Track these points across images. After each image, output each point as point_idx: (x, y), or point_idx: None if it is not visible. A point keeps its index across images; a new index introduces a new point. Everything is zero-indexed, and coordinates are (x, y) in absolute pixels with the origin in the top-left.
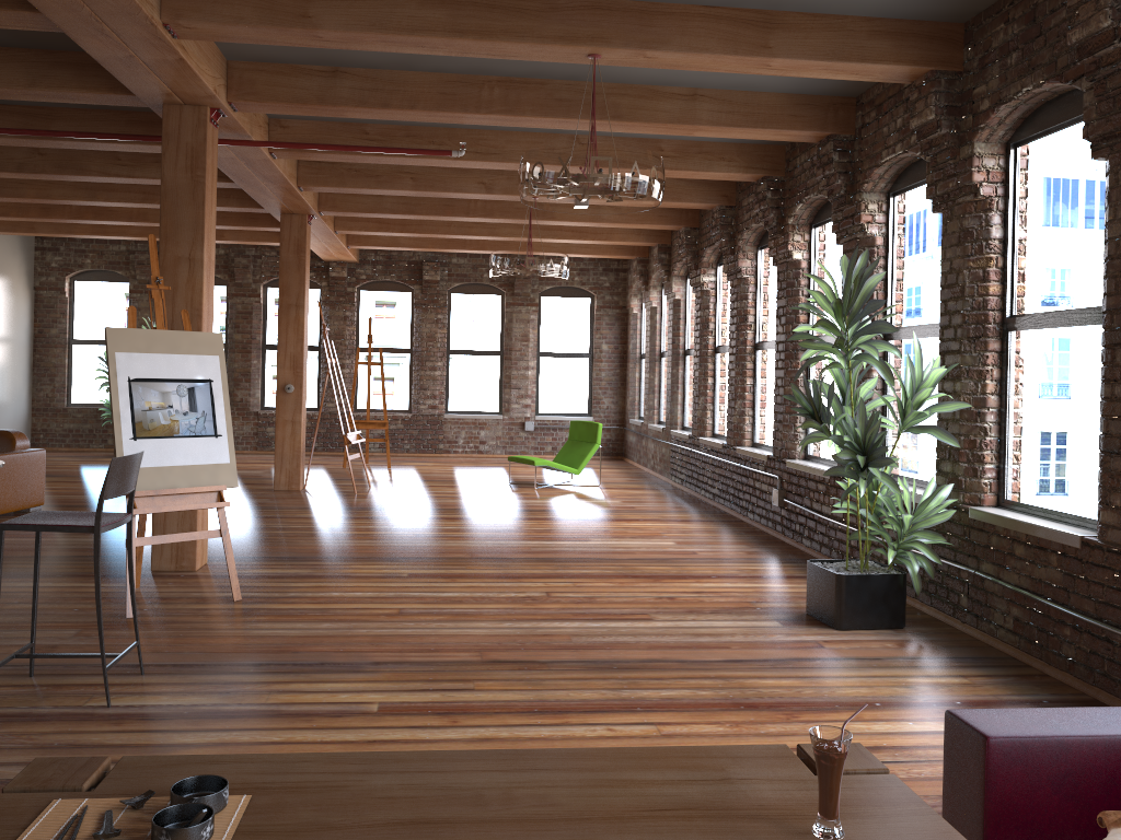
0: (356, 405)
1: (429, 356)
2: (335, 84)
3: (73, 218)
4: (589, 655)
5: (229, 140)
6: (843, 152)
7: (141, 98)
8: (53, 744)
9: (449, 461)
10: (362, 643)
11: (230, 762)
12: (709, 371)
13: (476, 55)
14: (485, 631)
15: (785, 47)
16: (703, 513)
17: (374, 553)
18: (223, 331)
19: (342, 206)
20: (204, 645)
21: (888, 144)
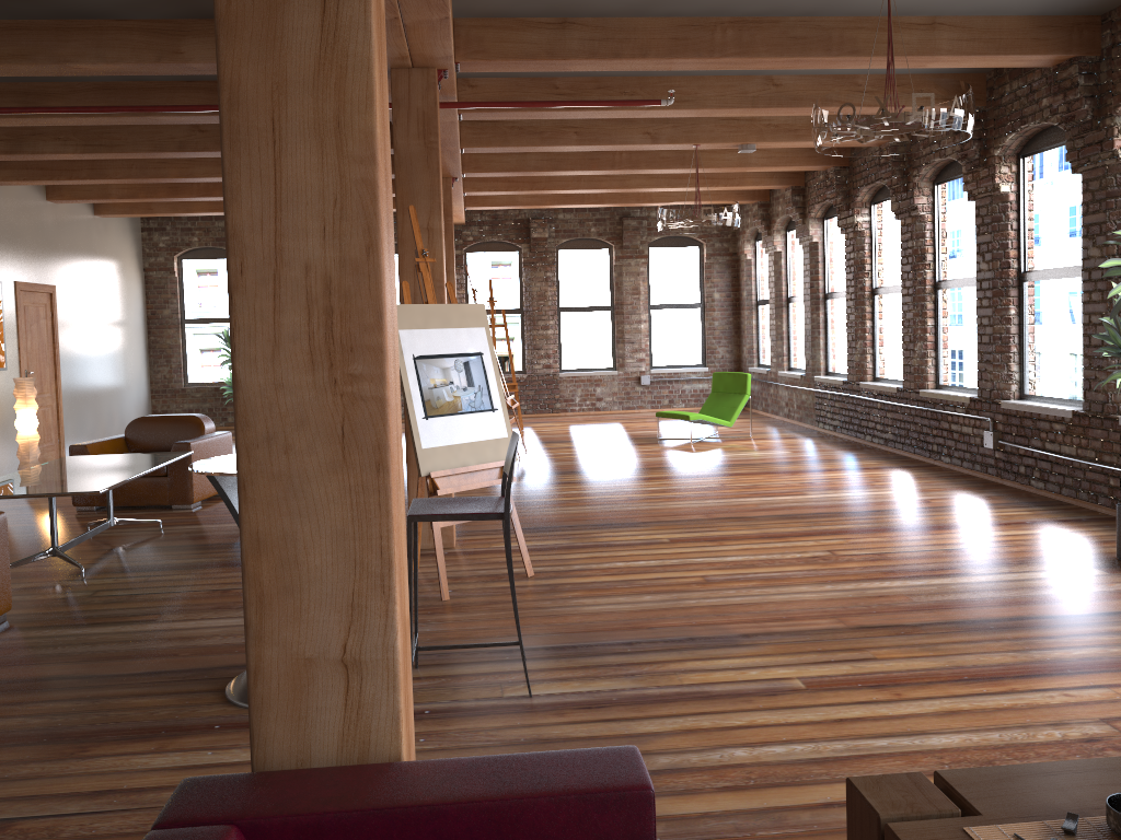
0: None
1: (541, 315)
2: (564, 36)
3: (202, 195)
4: (950, 616)
5: None
6: (1089, 75)
7: None
8: (519, 740)
9: (572, 419)
10: (707, 615)
11: (1062, 773)
12: (867, 314)
13: None
14: (815, 596)
15: None
16: (886, 459)
17: (610, 520)
18: None
19: (485, 166)
20: (551, 626)
21: None
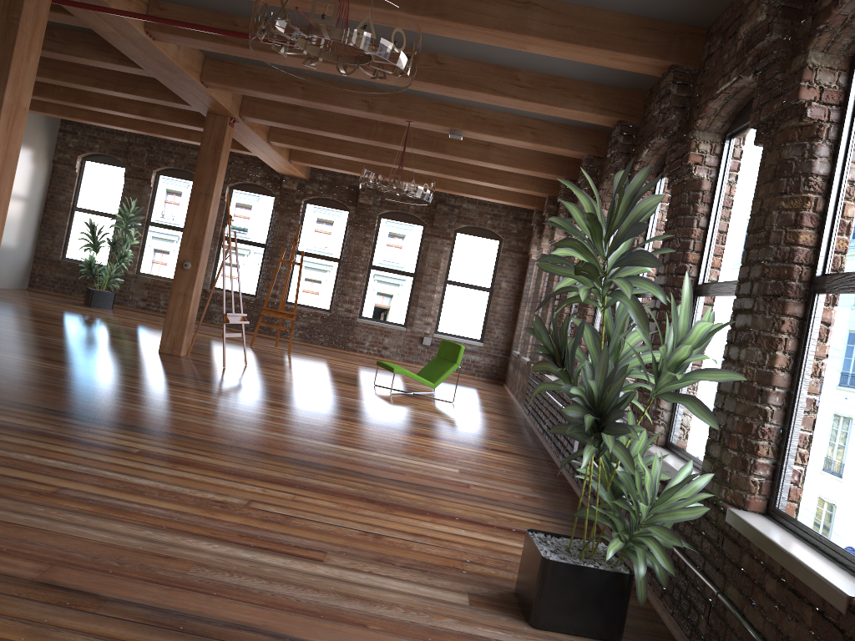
0: (287, 298)
1: (353, 267)
2: None
3: (59, 99)
4: (175, 600)
5: (87, 4)
6: (683, 86)
7: None
8: None
9: (349, 358)
10: None
11: None
12: (565, 314)
13: None
14: (106, 537)
15: None
16: (522, 446)
17: (144, 423)
18: None
19: (259, 113)
20: None
21: (725, 72)
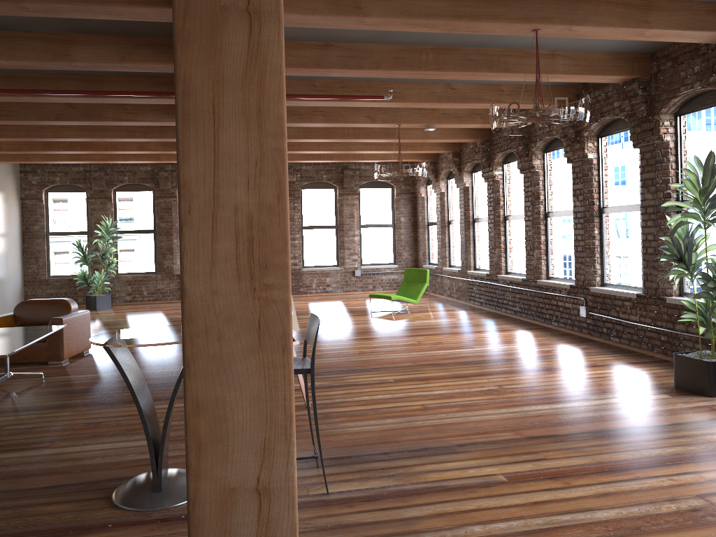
0: None
1: (290, 231)
2: (326, 54)
3: (67, 150)
4: (585, 428)
5: None
6: (644, 89)
7: None
8: (327, 526)
9: (311, 299)
10: (431, 432)
11: None
12: (502, 232)
13: (458, 31)
14: (497, 416)
15: (657, 22)
16: (517, 324)
17: (352, 367)
18: (152, 222)
19: None
20: (330, 442)
21: (686, 83)
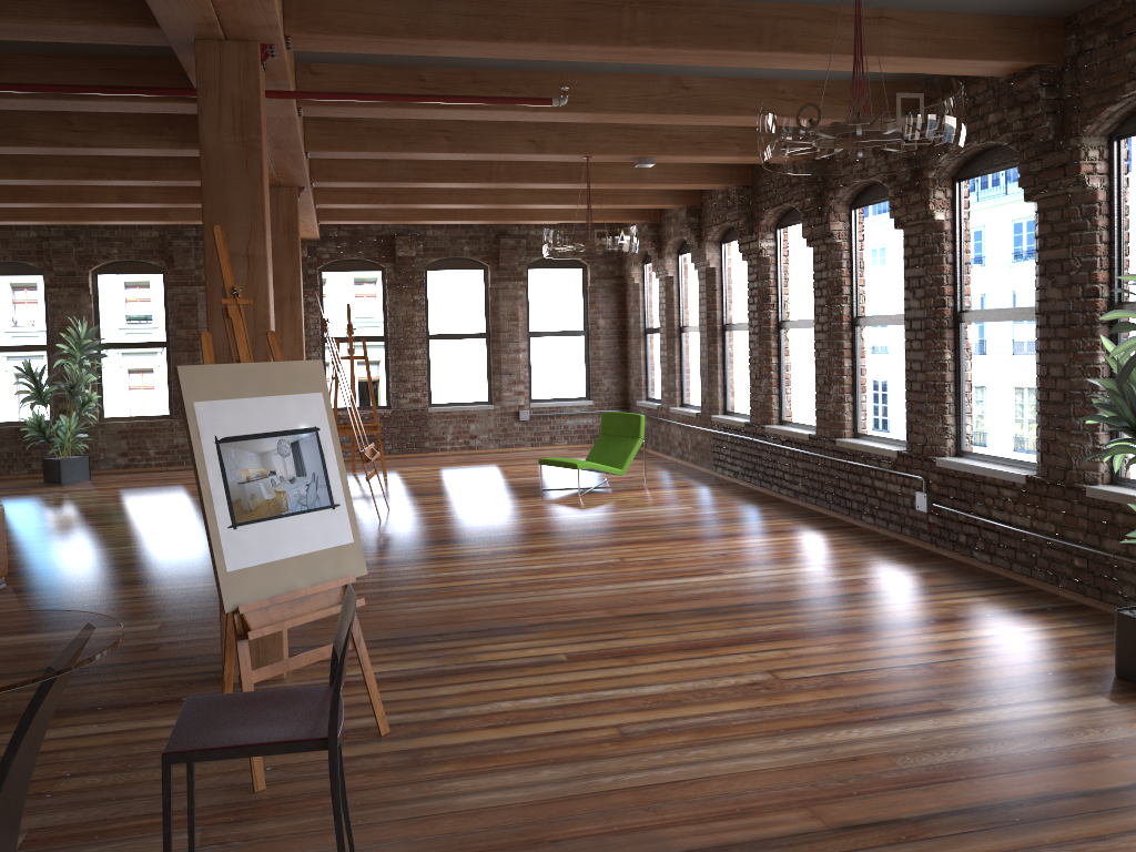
0: None
1: (407, 343)
2: (431, 9)
3: None
4: (956, 797)
5: None
6: (1050, 87)
7: (166, 32)
8: None
9: (443, 461)
10: (632, 809)
11: None
12: (773, 350)
13: None
14: (770, 761)
15: None
16: (800, 517)
17: (490, 621)
18: (163, 328)
19: (339, 174)
20: (411, 844)
21: None
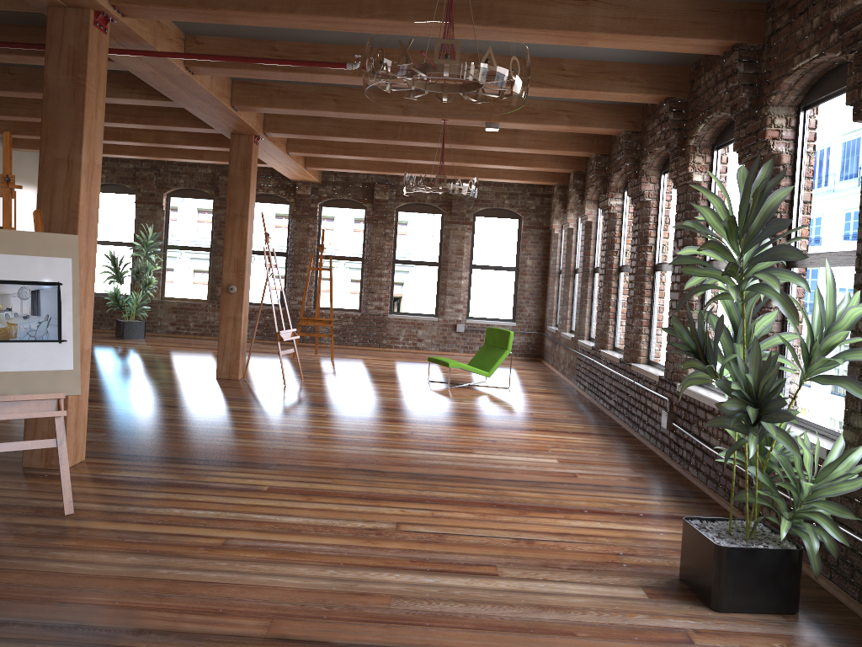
0: (315, 303)
1: (377, 264)
2: None
3: None
4: (398, 636)
5: (133, 50)
6: (749, 63)
7: None
8: None
9: (388, 355)
10: (148, 593)
11: None
12: (613, 288)
13: None
14: (298, 583)
15: None
16: (596, 425)
17: (253, 458)
18: (209, 238)
19: (284, 128)
20: None
21: (801, 49)
